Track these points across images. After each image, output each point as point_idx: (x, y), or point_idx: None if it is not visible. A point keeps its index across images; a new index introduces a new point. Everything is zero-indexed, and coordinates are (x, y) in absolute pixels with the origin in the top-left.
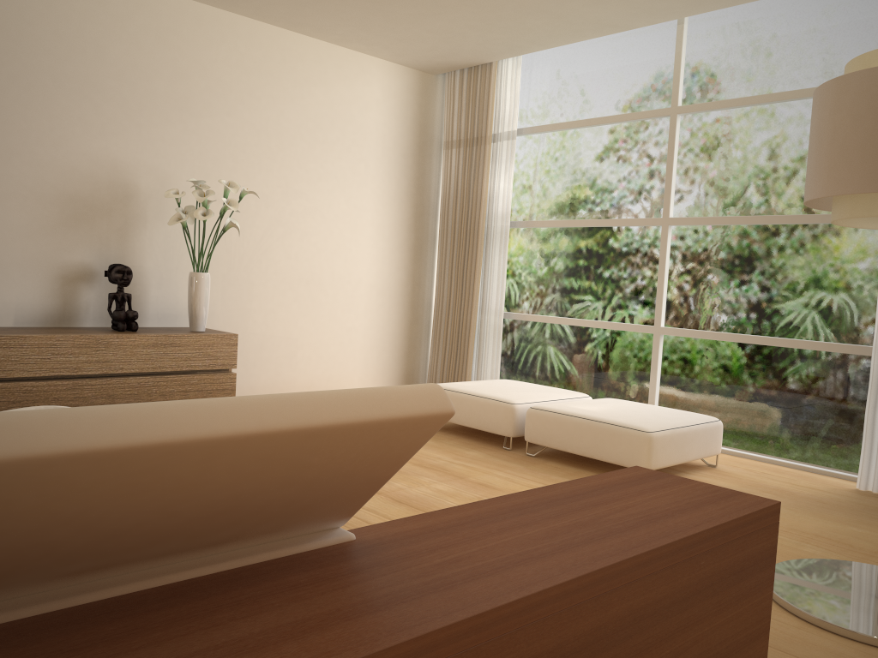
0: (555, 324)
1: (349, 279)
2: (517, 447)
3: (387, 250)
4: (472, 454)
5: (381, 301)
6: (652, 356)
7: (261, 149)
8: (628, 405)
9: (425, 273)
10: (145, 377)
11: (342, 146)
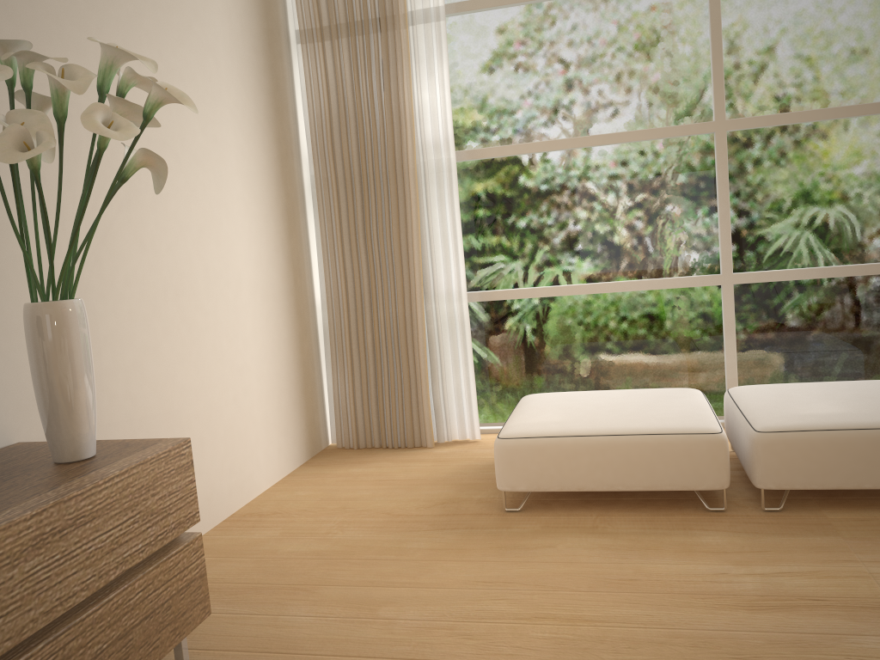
0: (544, 297)
1: (227, 278)
2: (710, 501)
3: (260, 219)
4: (721, 541)
5: (268, 309)
6: (724, 317)
7: (58, 1)
8: (817, 391)
9: (302, 253)
10: (31, 652)
11: (181, 18)
